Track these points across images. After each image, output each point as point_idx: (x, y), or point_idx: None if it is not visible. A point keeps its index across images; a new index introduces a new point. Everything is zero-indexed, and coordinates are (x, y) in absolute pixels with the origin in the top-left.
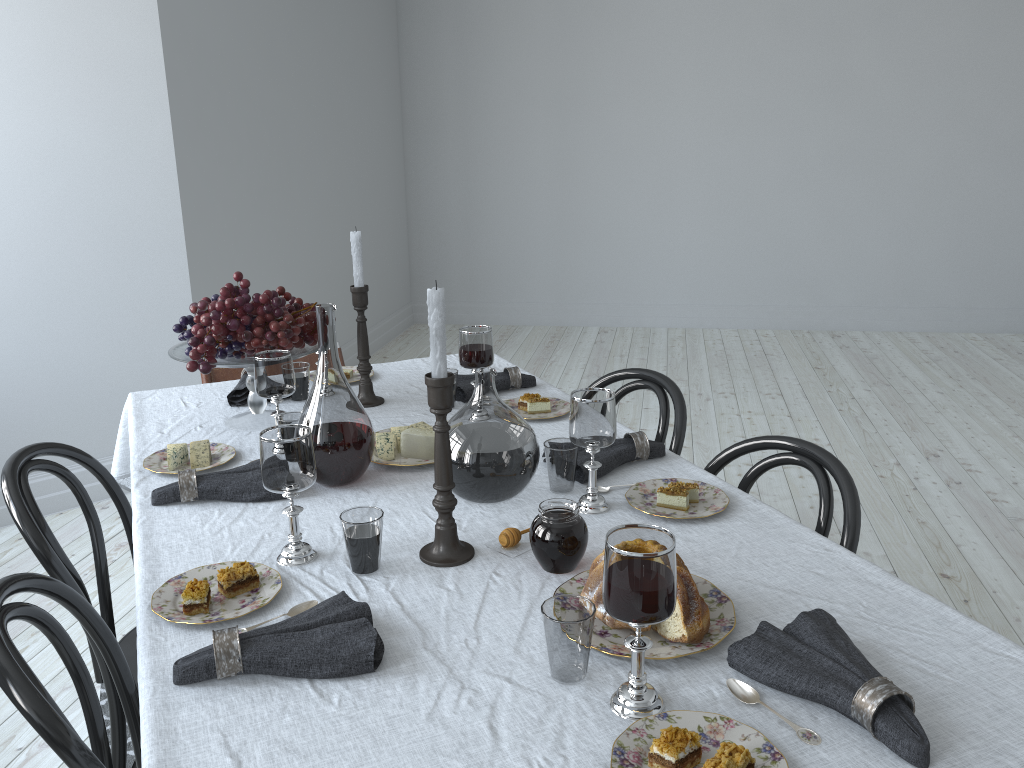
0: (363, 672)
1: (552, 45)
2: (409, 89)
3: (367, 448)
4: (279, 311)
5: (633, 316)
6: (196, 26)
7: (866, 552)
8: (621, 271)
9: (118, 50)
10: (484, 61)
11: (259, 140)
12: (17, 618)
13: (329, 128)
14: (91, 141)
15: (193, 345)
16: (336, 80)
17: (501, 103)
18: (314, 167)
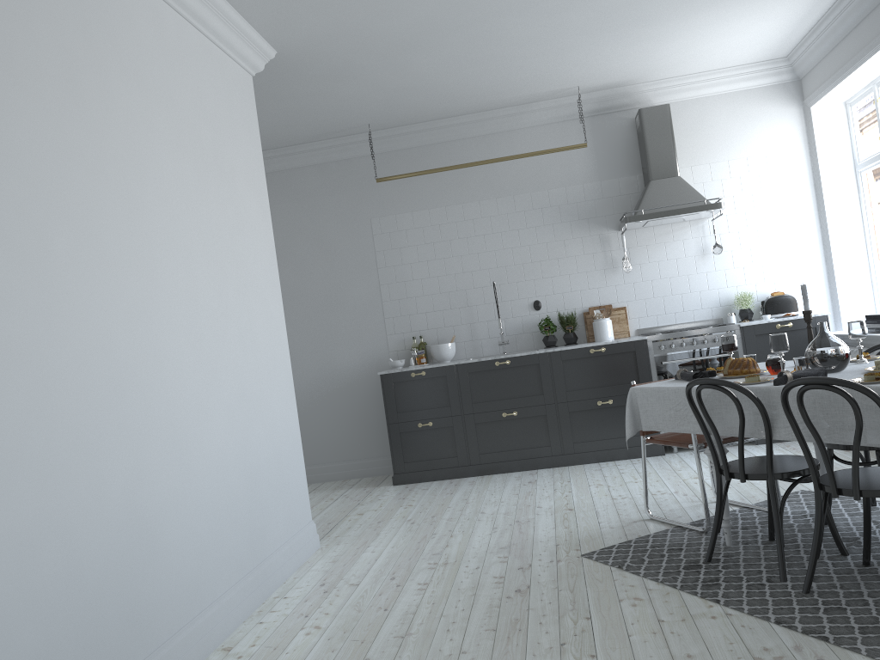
0: None
1: None
2: None
3: None
4: None
5: None
6: None
7: None
8: None
9: None
10: None
11: None
12: None
13: None
14: None
15: None
16: None
17: None
18: None
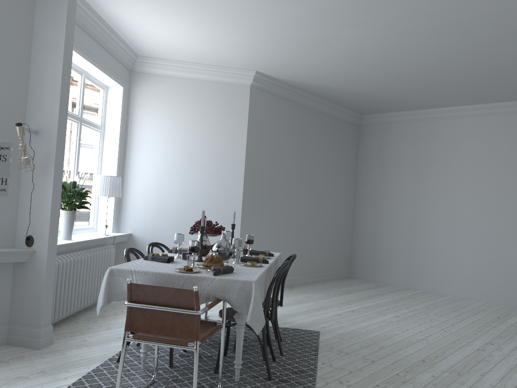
0: (165, 262)
1: (411, 175)
2: (358, 188)
3: (206, 248)
4: (209, 224)
5: (439, 288)
6: (258, 165)
7: (406, 351)
8: (435, 268)
9: (232, 170)
10: (385, 179)
11: (276, 198)
12: (133, 253)
13: (311, 198)
14: (220, 193)
15: (190, 228)
16: (317, 183)
17: (390, 195)
18: (301, 210)
